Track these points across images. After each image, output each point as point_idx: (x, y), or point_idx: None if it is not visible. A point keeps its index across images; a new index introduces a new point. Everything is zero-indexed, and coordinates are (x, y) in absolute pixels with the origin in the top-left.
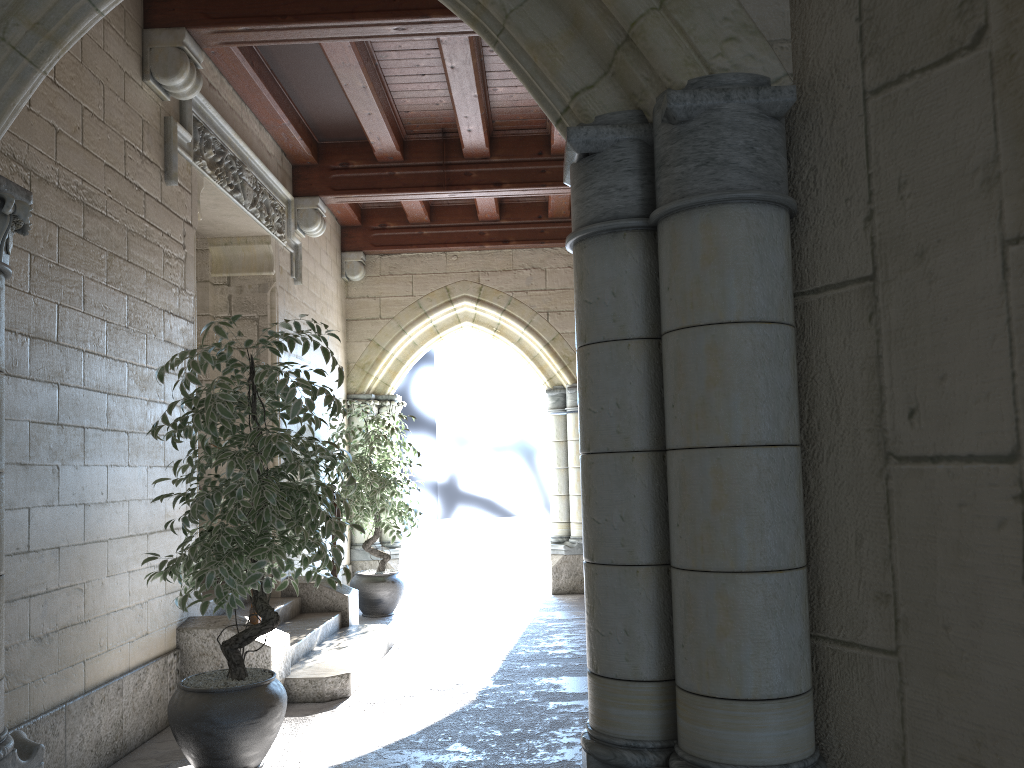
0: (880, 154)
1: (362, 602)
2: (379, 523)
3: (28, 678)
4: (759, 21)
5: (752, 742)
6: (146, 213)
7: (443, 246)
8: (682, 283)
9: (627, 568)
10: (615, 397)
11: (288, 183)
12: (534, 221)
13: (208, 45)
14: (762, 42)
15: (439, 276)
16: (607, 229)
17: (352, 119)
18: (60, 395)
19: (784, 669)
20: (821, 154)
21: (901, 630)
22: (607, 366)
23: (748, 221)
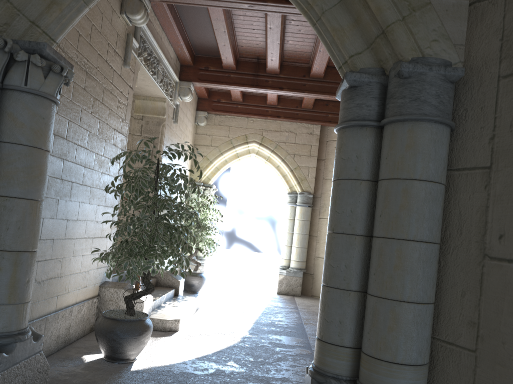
0: (503, 108)
1: (184, 284)
2: (198, 247)
3: (32, 301)
4: (450, 33)
5: None
6: (113, 80)
7: (247, 114)
8: (394, 157)
9: (345, 291)
10: (350, 207)
11: (177, 73)
12: (294, 108)
13: (154, 1)
14: (450, 44)
15: (243, 129)
16: (358, 124)
17: (214, 46)
18: (63, 165)
19: (418, 351)
20: (471, 103)
21: (479, 341)
22: (348, 191)
23: (432, 131)
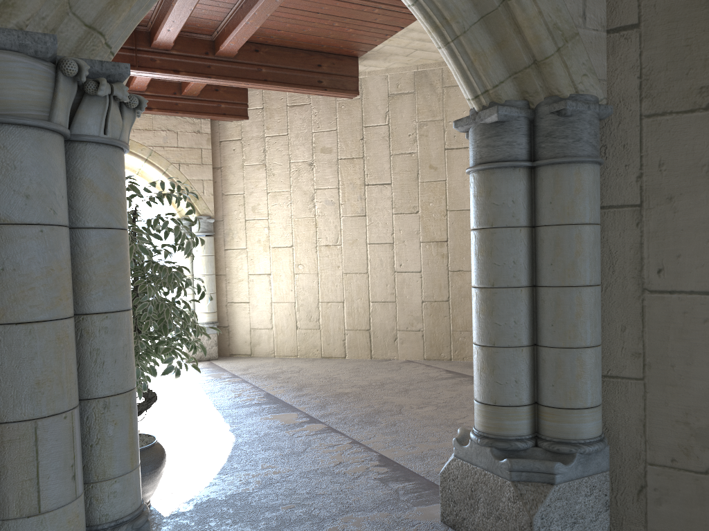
0: (648, 147)
1: None
2: None
3: None
4: (595, 68)
5: (590, 427)
6: None
7: None
8: (562, 201)
9: (517, 348)
10: (512, 258)
11: None
12: (171, 96)
13: None
14: (596, 79)
15: None
16: (512, 165)
17: None
18: None
19: (600, 391)
20: (610, 139)
21: (646, 368)
22: (508, 241)
23: (594, 173)
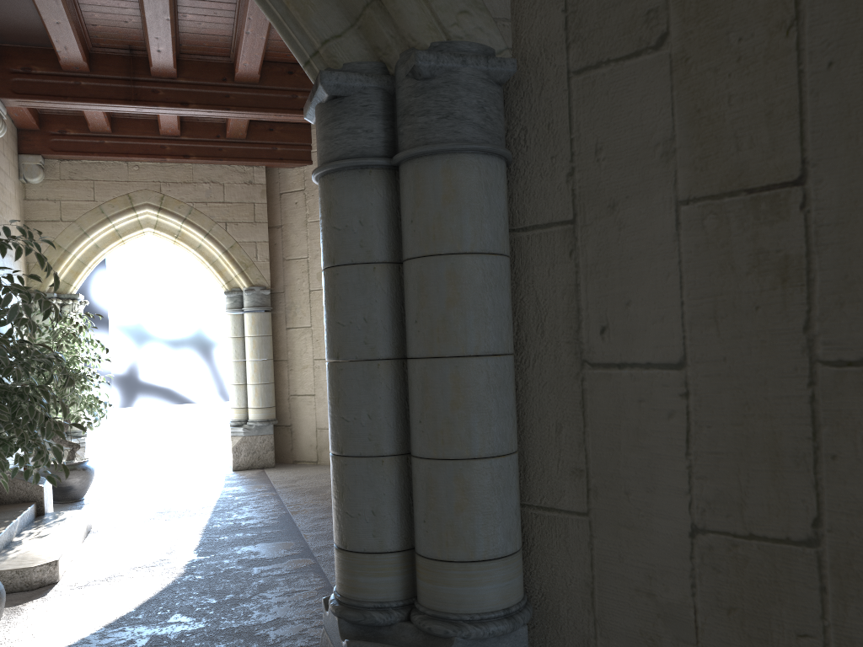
0: (581, 123)
1: (52, 490)
2: (69, 416)
3: None
4: None
5: (483, 594)
6: None
7: (125, 156)
8: (425, 218)
9: (374, 459)
10: (363, 313)
11: None
12: (213, 140)
13: None
14: (489, 18)
15: (121, 184)
16: (355, 165)
17: (36, 25)
18: None
19: (506, 533)
20: (531, 117)
21: (592, 496)
22: (355, 286)
23: (480, 169)
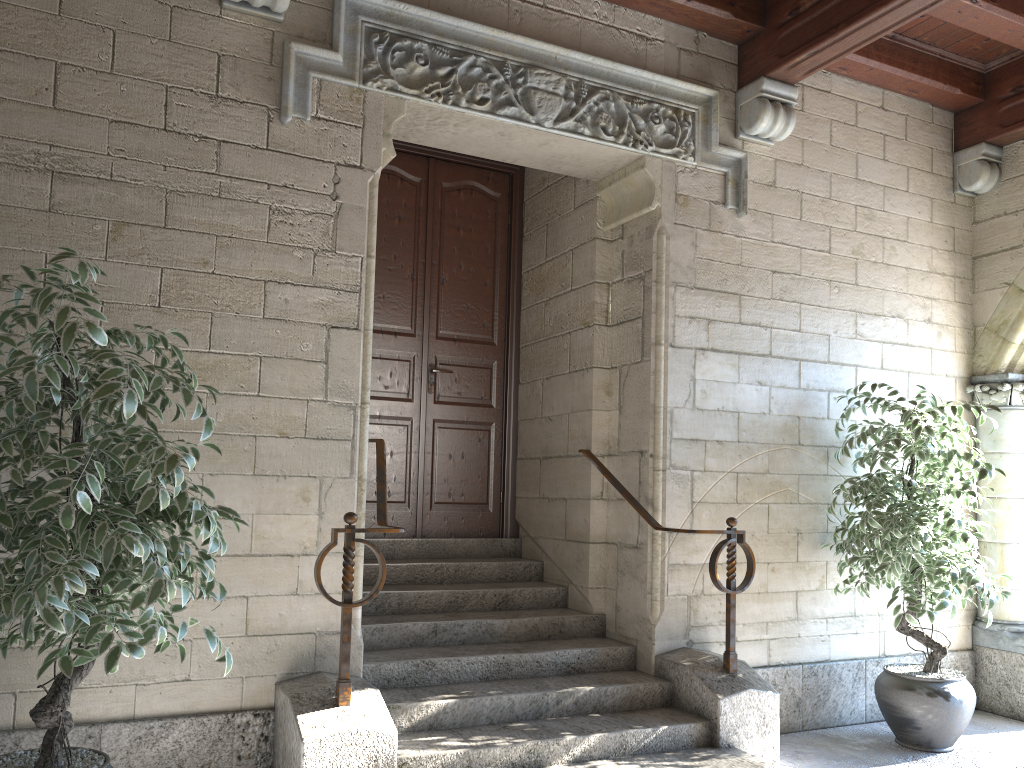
0: None
1: (883, 716)
2: (895, 589)
3: None
4: None
5: None
6: (221, 166)
7: None
8: None
9: None
10: None
11: (721, 73)
12: None
13: None
14: None
15: None
16: None
17: None
18: None
19: None
20: None
21: None
22: None
23: None
